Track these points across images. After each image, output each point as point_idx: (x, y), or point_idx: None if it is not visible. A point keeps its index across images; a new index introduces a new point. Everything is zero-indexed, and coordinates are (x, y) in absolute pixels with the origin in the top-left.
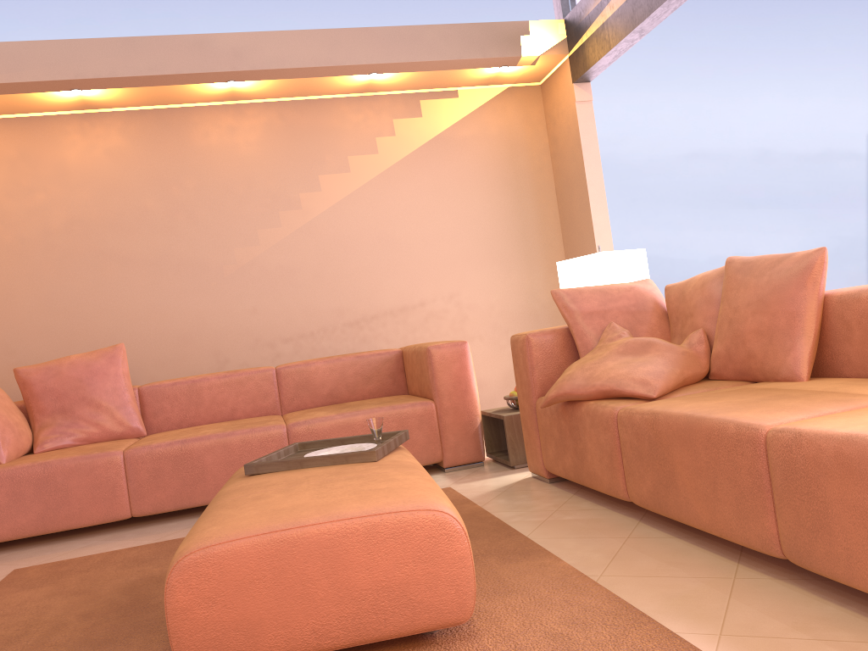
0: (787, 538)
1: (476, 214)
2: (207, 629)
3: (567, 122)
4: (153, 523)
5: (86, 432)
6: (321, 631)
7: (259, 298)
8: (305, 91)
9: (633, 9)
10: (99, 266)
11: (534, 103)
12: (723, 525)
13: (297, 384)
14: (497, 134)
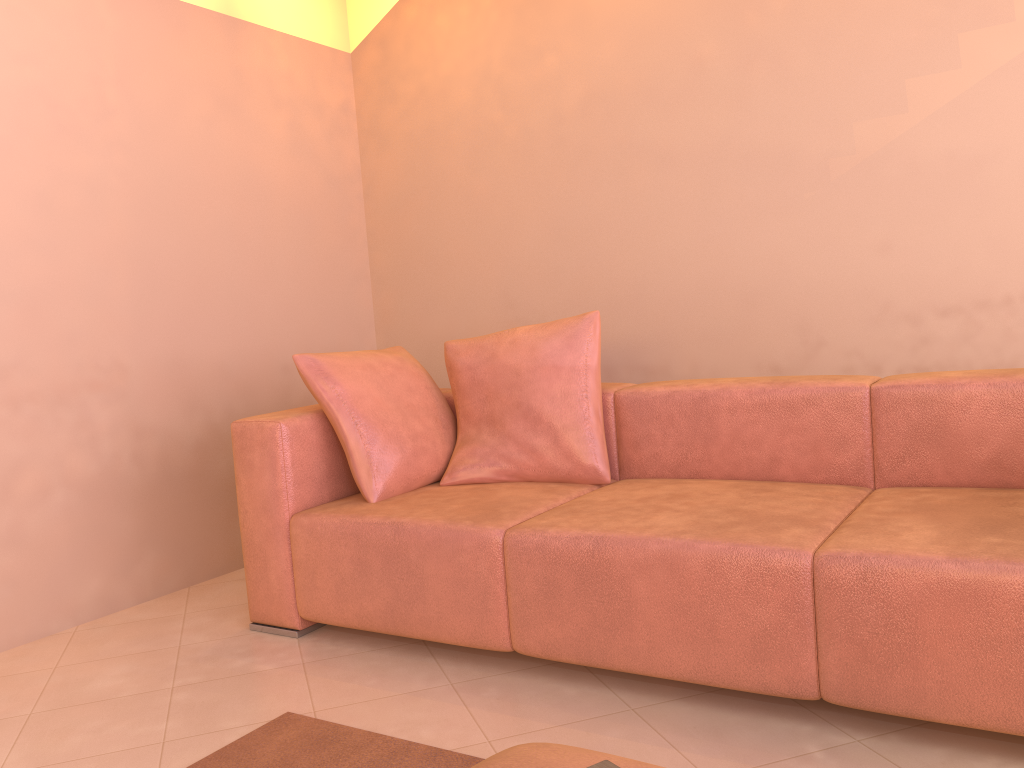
0: None
1: None
2: None
3: None
4: (556, 668)
5: (516, 463)
6: None
7: (896, 224)
8: None
9: None
10: (625, 170)
11: None
12: None
13: (914, 428)
14: None
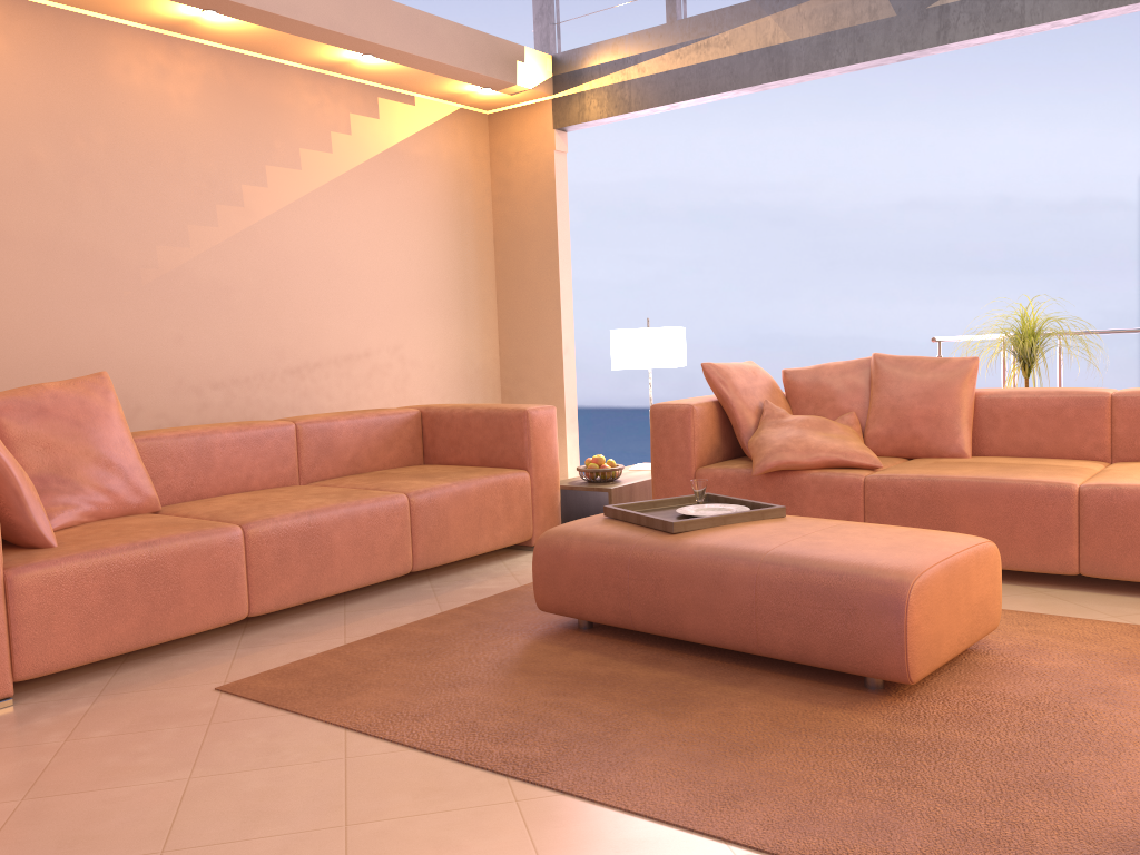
0: (1092, 558)
1: (424, 253)
2: (924, 642)
3: (534, 169)
4: (256, 626)
5: (96, 503)
6: (960, 638)
7: (186, 323)
8: (268, 47)
9: (677, 84)
10: None
11: (481, 134)
12: (1014, 558)
13: (319, 446)
14: (447, 160)
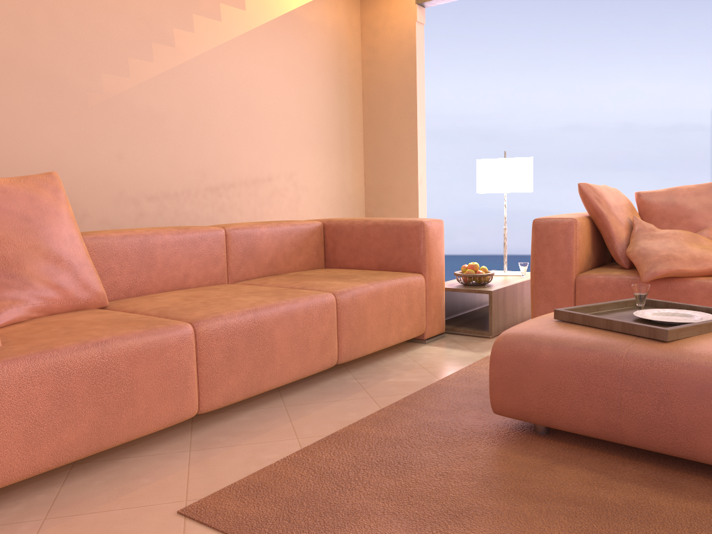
0: None
1: (313, 100)
2: None
3: (398, 37)
4: (203, 420)
5: (45, 299)
6: None
7: (126, 143)
8: None
9: None
10: None
11: (355, 10)
12: None
13: (244, 250)
14: (331, 28)
